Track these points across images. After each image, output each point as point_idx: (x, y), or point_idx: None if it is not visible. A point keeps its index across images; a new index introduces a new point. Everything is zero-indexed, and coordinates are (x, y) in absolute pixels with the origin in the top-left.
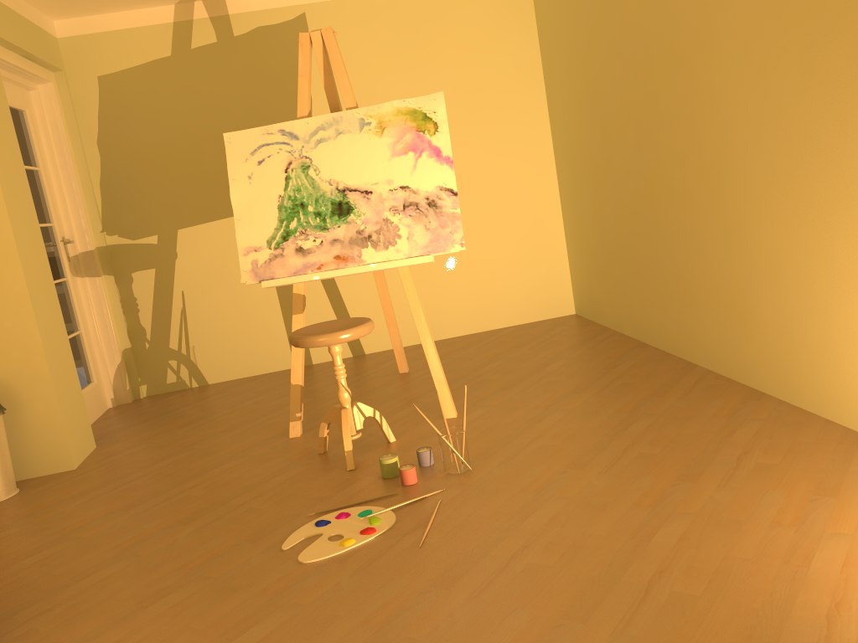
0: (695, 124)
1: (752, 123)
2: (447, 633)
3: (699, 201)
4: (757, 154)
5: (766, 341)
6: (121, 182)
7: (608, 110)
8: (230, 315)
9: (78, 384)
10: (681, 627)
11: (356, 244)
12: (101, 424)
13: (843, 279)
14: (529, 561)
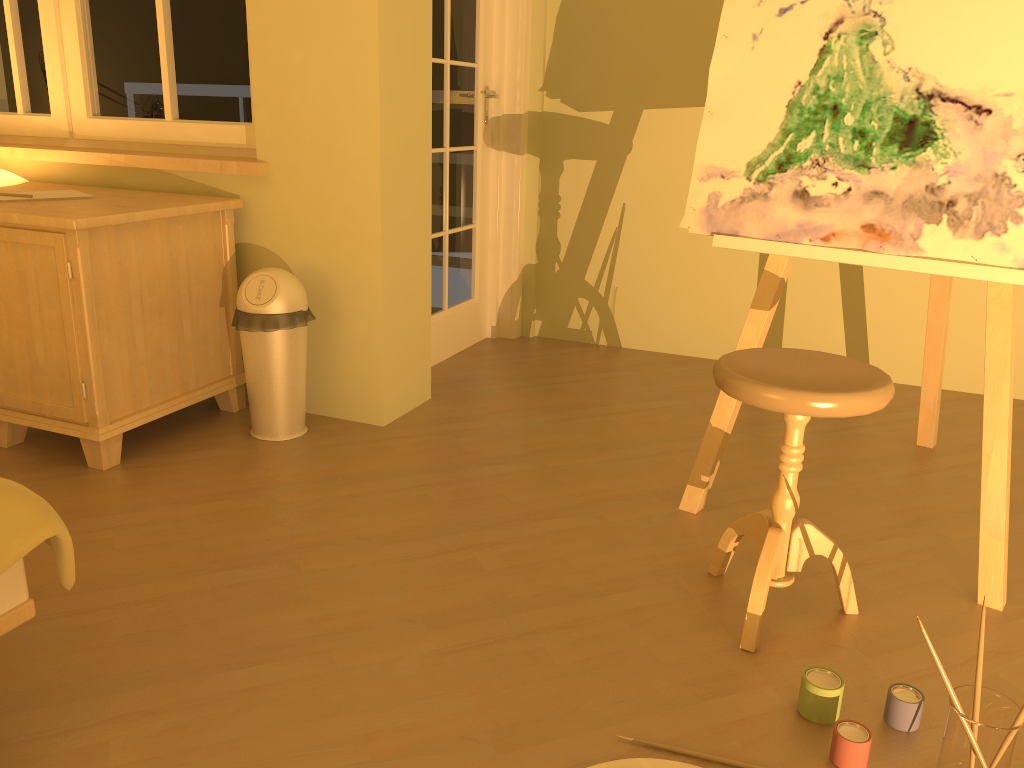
0: None
1: None
2: None
3: None
4: None
5: None
6: (584, 19)
7: None
8: (679, 257)
9: (427, 307)
10: None
11: (917, 211)
12: (460, 362)
13: None
14: None
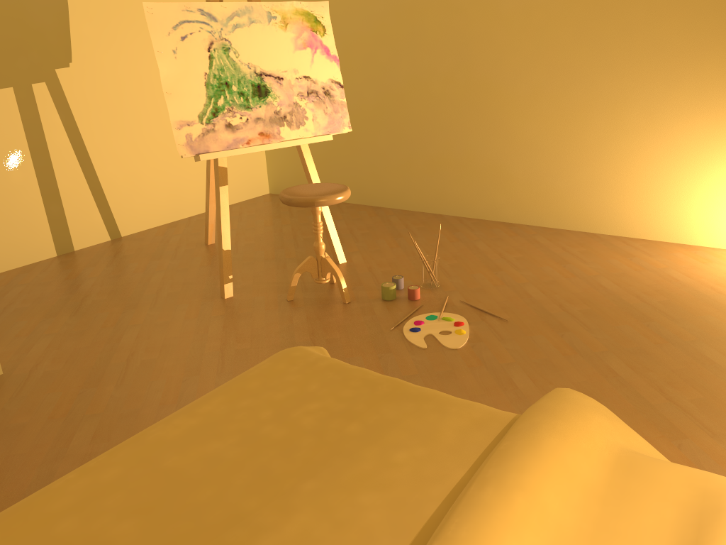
0: (467, 54)
1: (527, 59)
2: (613, 344)
3: (461, 105)
4: (528, 78)
5: (517, 191)
6: None
7: (353, 34)
8: None
9: None
10: (687, 310)
11: (275, 123)
12: None
13: (591, 150)
14: (577, 310)
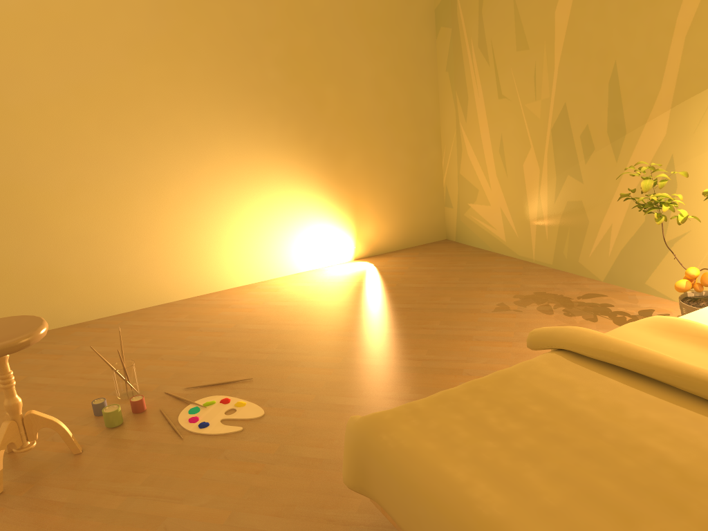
0: None
1: (54, 154)
2: (337, 353)
3: None
4: (61, 172)
5: (76, 288)
6: None
7: None
8: None
9: None
10: (327, 317)
11: None
12: None
13: (145, 230)
14: (274, 348)
